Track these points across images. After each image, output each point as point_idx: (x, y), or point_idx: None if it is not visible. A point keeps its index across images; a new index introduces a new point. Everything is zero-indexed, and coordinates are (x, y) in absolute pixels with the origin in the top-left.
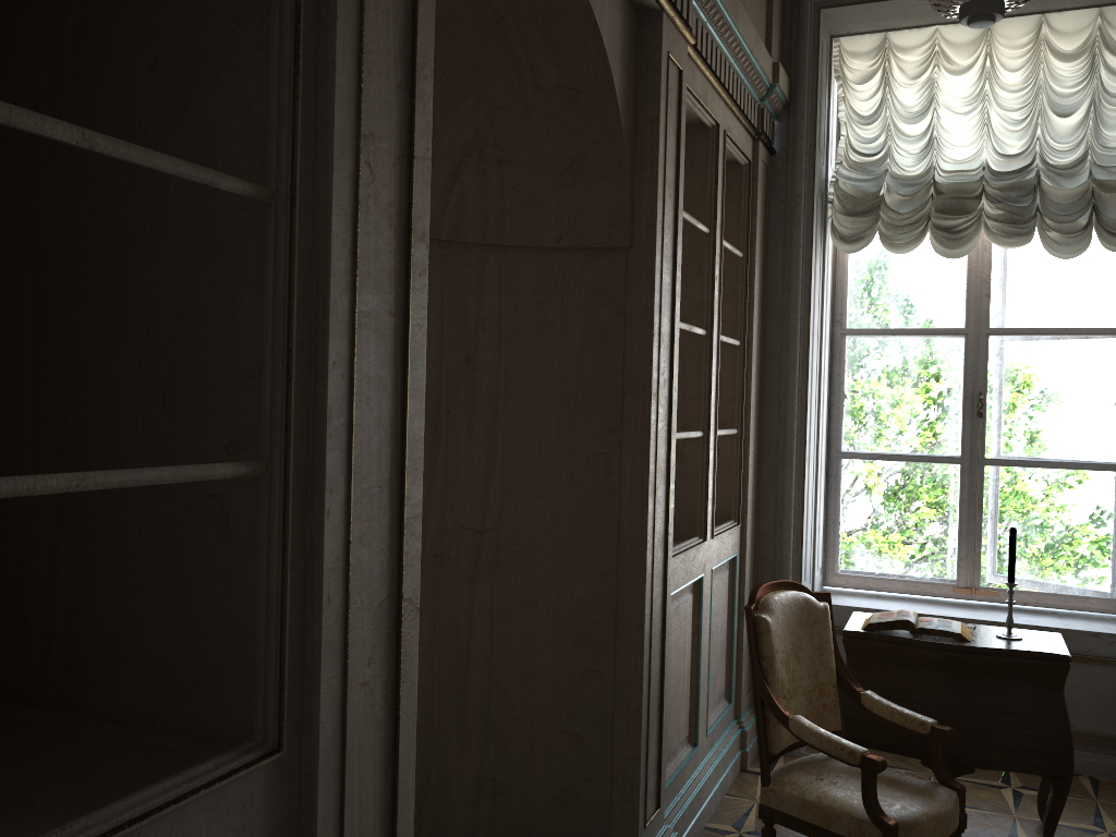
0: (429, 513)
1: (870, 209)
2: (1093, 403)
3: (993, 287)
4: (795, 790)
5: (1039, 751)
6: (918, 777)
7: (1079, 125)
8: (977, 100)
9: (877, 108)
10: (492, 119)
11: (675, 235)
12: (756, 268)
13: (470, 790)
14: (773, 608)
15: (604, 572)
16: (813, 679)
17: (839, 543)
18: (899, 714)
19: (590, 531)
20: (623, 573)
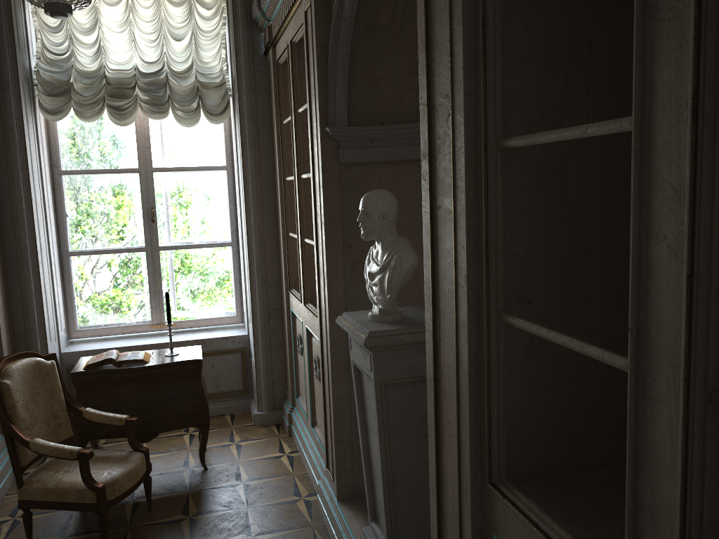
0: None
1: (64, 92)
2: (214, 209)
3: (152, 142)
4: (40, 484)
5: (192, 414)
6: (121, 451)
7: (187, 47)
8: (126, 25)
9: (61, 22)
10: None
11: None
12: None
13: None
14: (11, 374)
15: None
16: (49, 410)
17: (76, 310)
18: (107, 417)
19: None
20: None
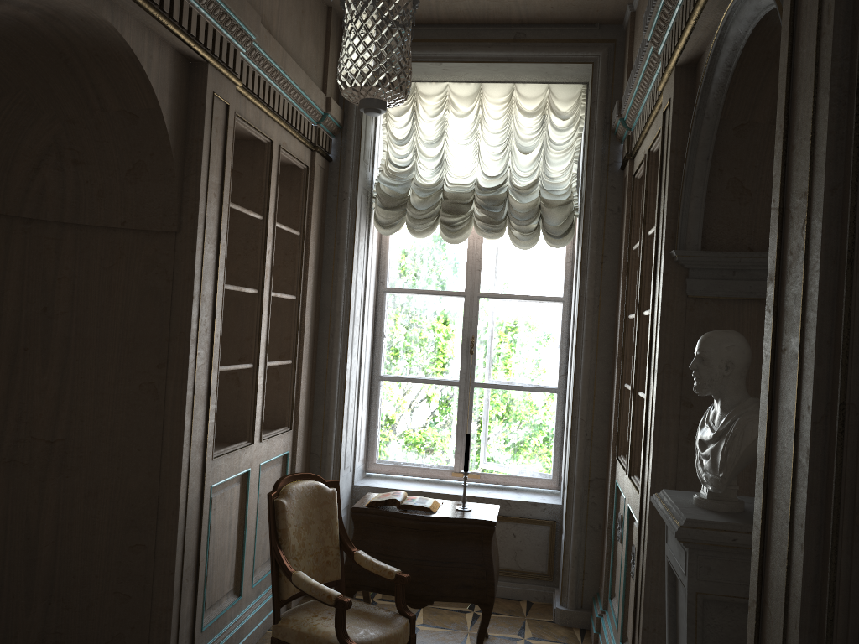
0: (6, 428)
1: (399, 205)
2: (542, 347)
3: (483, 264)
4: (295, 625)
5: (474, 587)
6: (386, 610)
7: (534, 161)
8: (472, 137)
9: (407, 135)
10: (67, 129)
11: (220, 224)
12: (312, 243)
13: (34, 642)
14: (290, 494)
15: (150, 471)
16: (320, 544)
17: (377, 441)
18: (377, 566)
19: (141, 440)
20: (165, 472)
